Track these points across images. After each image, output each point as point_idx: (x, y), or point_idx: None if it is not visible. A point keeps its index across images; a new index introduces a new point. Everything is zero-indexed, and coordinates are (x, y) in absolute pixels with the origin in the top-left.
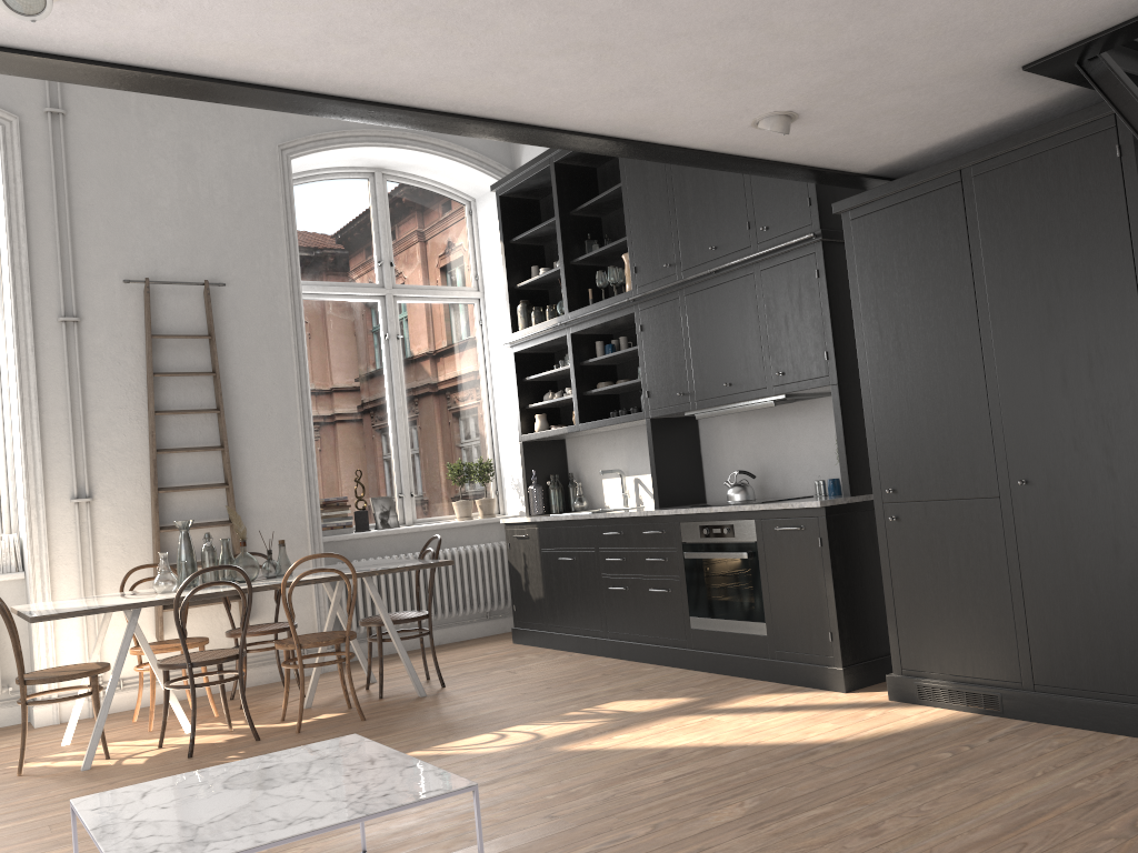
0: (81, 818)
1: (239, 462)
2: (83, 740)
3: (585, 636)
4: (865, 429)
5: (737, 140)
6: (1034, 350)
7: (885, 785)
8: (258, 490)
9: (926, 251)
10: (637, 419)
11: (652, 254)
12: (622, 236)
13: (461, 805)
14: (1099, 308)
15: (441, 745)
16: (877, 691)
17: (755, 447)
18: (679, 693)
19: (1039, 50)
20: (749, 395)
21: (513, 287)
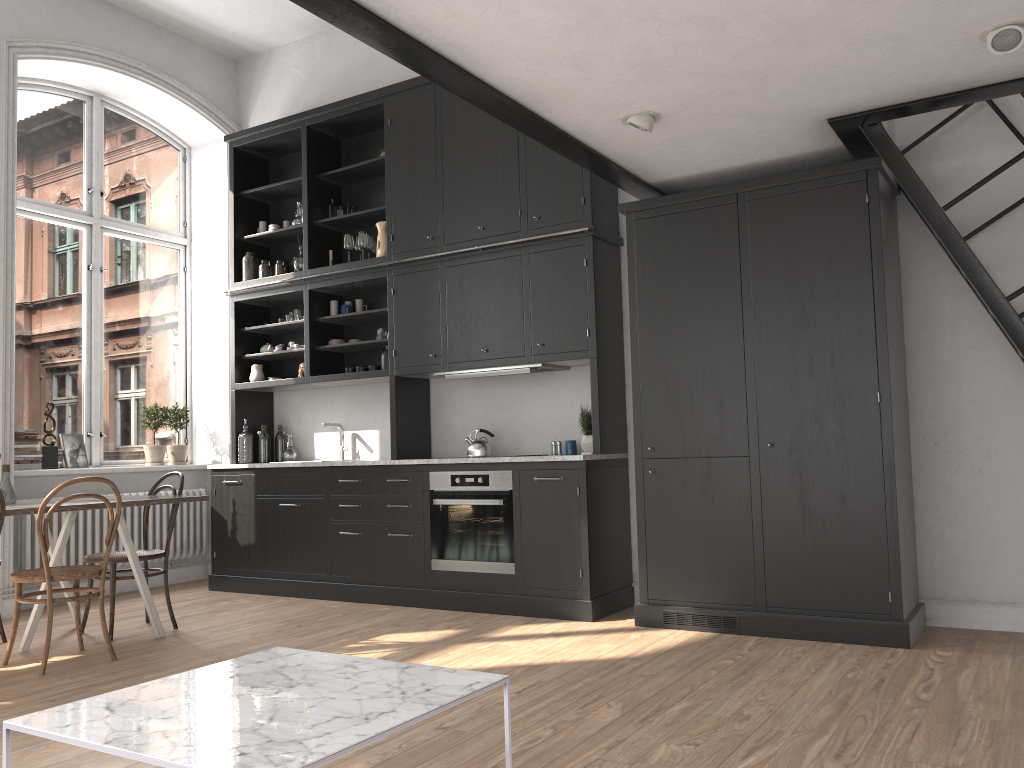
0: (62, 735)
1: None
2: None
3: (304, 581)
4: (610, 398)
5: (597, 129)
6: (788, 341)
7: (710, 685)
8: None
9: (701, 254)
10: (380, 375)
11: (414, 226)
12: (364, 206)
13: None
14: (843, 314)
15: None
16: (617, 620)
17: (488, 410)
18: (441, 626)
19: (848, 109)
20: (506, 362)
21: (240, 238)
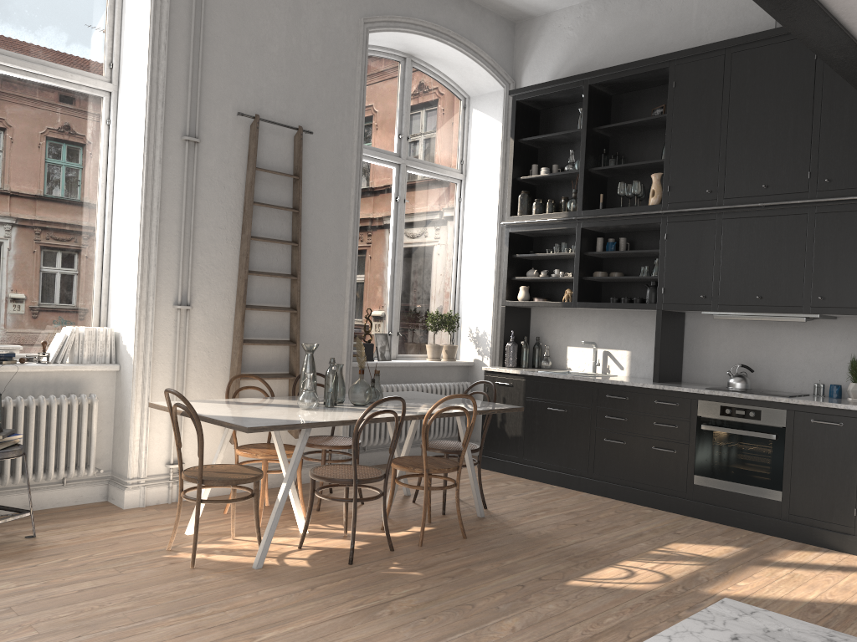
0: None
1: (302, 291)
2: (201, 530)
3: (566, 474)
4: None
5: None
6: None
7: None
8: (312, 317)
9: None
10: (646, 308)
11: (692, 180)
12: (631, 156)
13: None
14: None
15: (588, 576)
16: None
17: (743, 346)
18: (718, 541)
19: None
20: (781, 310)
21: (516, 178)
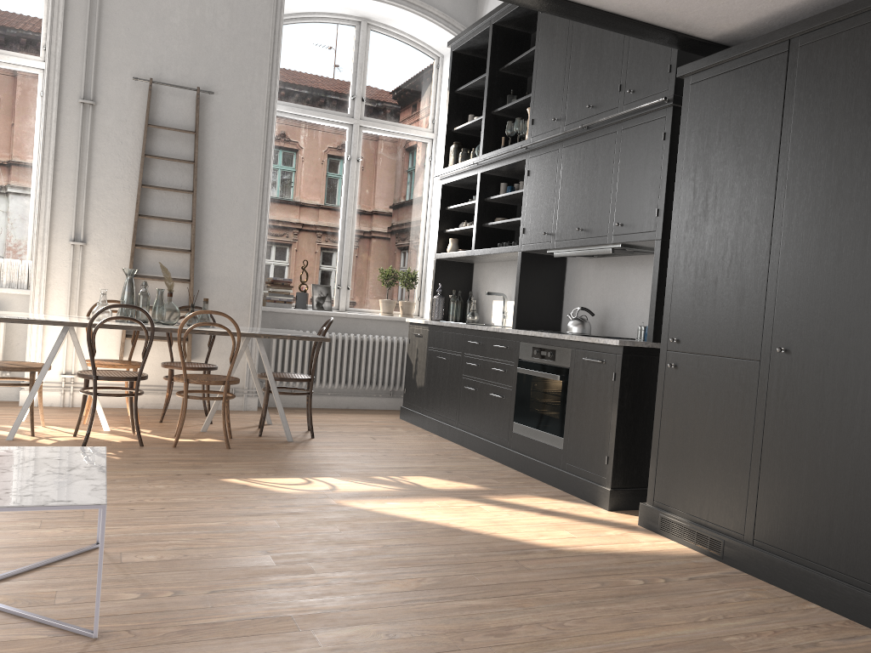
0: None
1: (204, 236)
2: (36, 420)
3: (443, 423)
4: None
5: None
6: (817, 224)
7: (556, 595)
8: (216, 260)
9: (745, 118)
10: (513, 251)
11: (546, 109)
12: None
13: (213, 527)
14: None
15: (257, 479)
16: (636, 515)
17: (603, 290)
18: (476, 481)
19: None
20: (594, 241)
21: (451, 130)
